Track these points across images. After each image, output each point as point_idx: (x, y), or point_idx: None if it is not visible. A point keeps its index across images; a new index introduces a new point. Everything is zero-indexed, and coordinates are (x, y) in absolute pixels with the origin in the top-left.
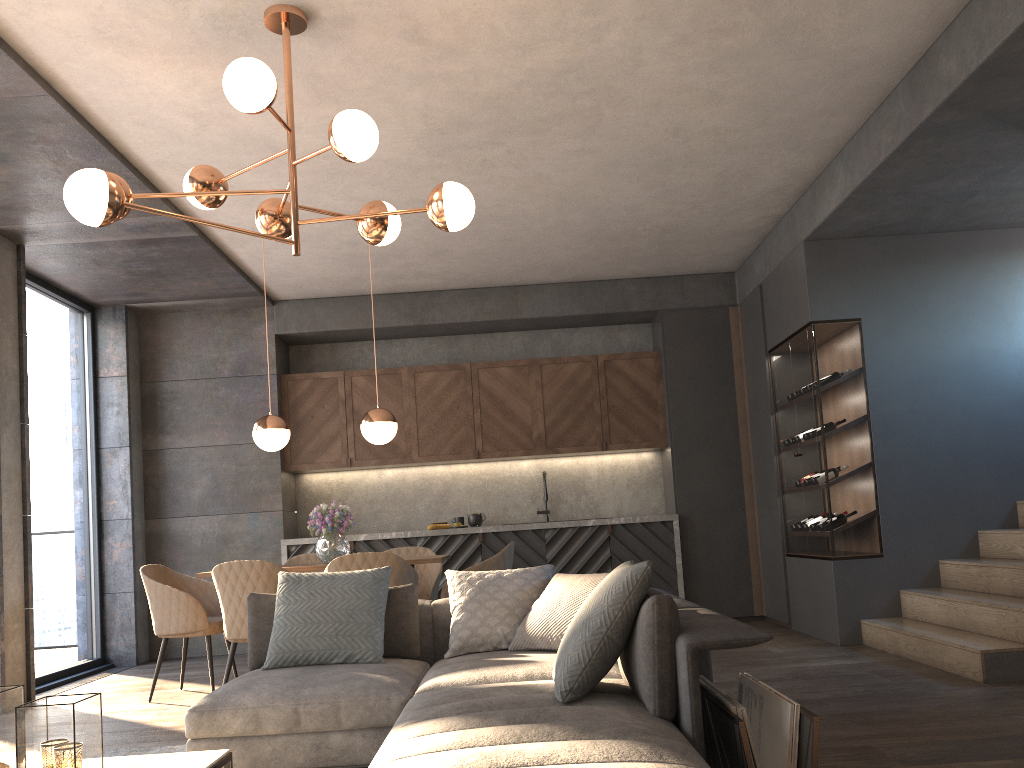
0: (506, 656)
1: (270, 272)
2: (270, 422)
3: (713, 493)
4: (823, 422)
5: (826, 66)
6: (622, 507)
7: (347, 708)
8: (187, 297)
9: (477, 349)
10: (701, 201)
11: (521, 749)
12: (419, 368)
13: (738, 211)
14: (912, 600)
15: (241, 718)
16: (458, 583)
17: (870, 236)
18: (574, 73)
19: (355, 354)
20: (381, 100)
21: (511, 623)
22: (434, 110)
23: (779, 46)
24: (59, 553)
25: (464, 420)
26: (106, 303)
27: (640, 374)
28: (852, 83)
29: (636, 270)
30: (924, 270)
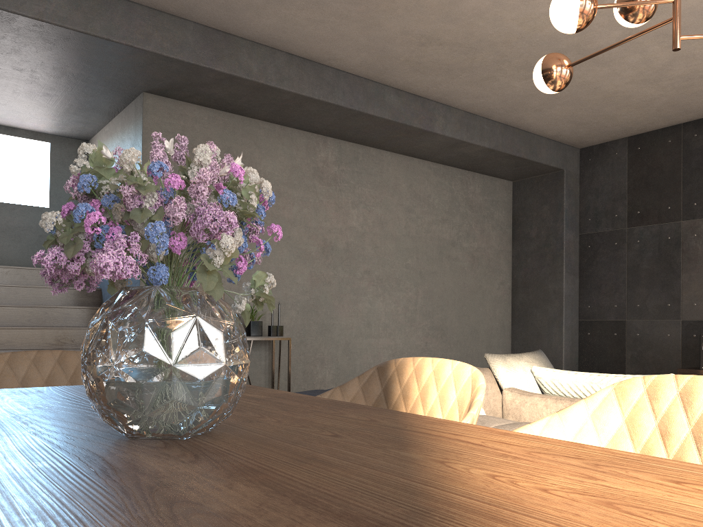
0: None
1: None
2: None
3: None
4: None
5: (246, 3)
6: None
7: None
8: None
9: None
10: None
11: None
12: None
13: None
14: None
15: None
16: None
17: None
18: None
19: None
20: None
21: None
22: None
23: None
24: None
25: None
26: None
27: None
28: (207, 6)
29: None
30: None
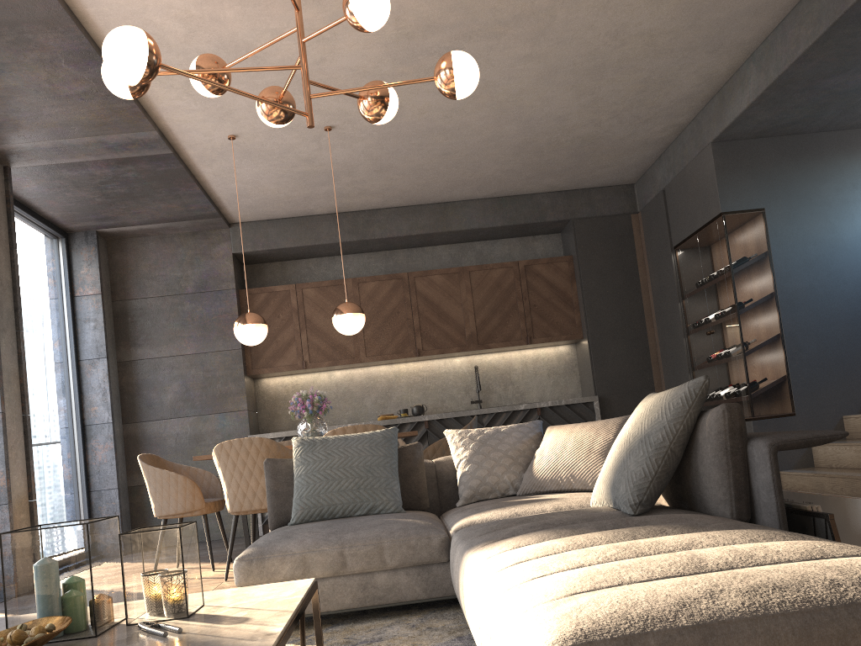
0: (521, 498)
1: (231, 193)
2: (250, 318)
3: (626, 376)
4: (737, 300)
5: None
6: (544, 394)
7: (390, 548)
8: (153, 220)
9: (410, 262)
10: (621, 110)
11: (655, 540)
12: (362, 279)
13: (651, 120)
14: (825, 450)
15: (289, 564)
16: (460, 439)
17: (768, 136)
18: None
19: (302, 270)
20: None
21: (516, 471)
22: (406, 12)
23: None
24: (50, 454)
25: (404, 323)
26: (79, 229)
27: (556, 276)
28: None
29: (551, 184)
30: (816, 164)
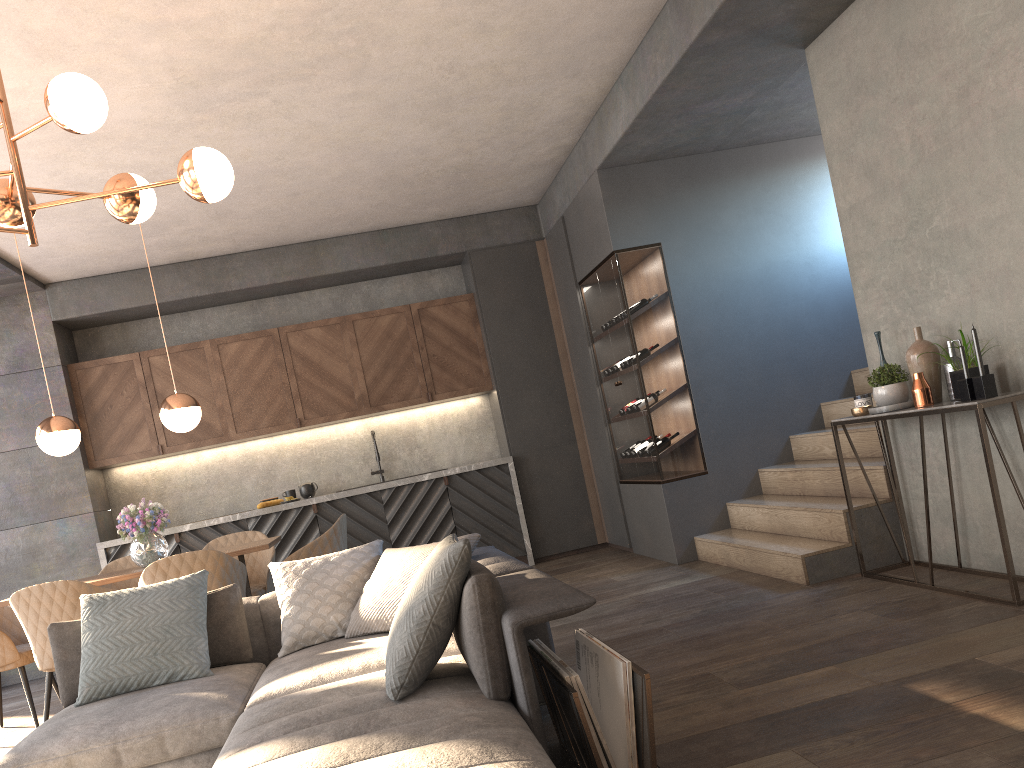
0: (342, 646)
1: (32, 254)
2: (54, 424)
3: (544, 430)
4: (637, 350)
5: None
6: (457, 456)
7: (172, 737)
8: None
9: (284, 312)
10: (490, 137)
11: None
12: (223, 339)
13: (529, 144)
14: (738, 511)
15: None
16: (283, 575)
17: (660, 159)
18: (330, 12)
19: (150, 332)
20: (115, 55)
21: (344, 609)
22: (180, 62)
23: None
24: None
25: (280, 389)
26: None
27: (456, 319)
28: (620, 6)
29: (437, 212)
30: (714, 189)
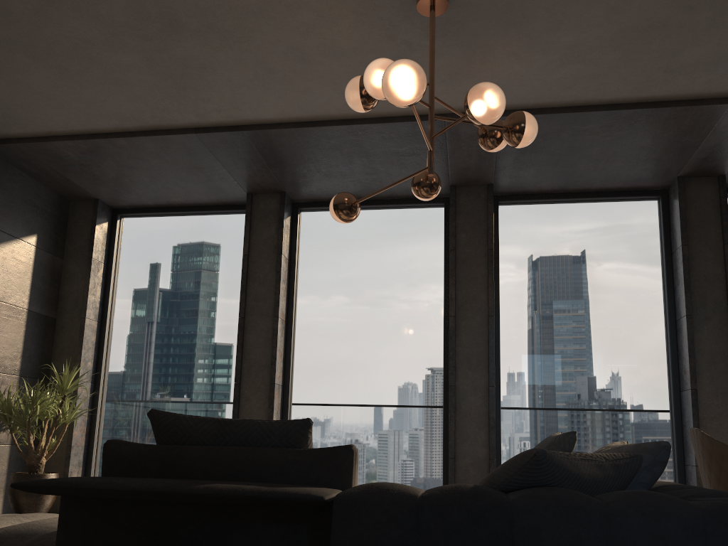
0: None
1: None
2: None
3: None
4: None
5: None
6: None
7: None
8: None
9: None
10: None
11: (56, 517)
12: None
13: None
14: None
15: None
16: None
17: None
18: None
19: None
20: None
21: None
22: None
23: None
24: None
25: None
26: None
27: None
28: None
29: None
30: None
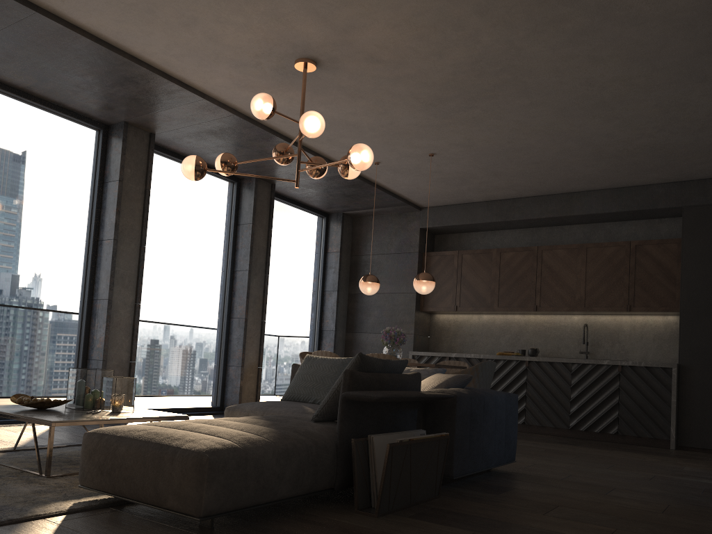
0: None
1: (405, 191)
2: (366, 278)
3: None
4: None
5: (665, 25)
6: (647, 355)
7: None
8: (370, 207)
9: (550, 237)
10: (662, 125)
11: (224, 421)
12: (503, 249)
13: (704, 129)
14: None
15: (242, 415)
16: None
17: None
18: (482, 62)
19: (472, 240)
20: (385, 94)
21: None
22: (418, 94)
23: (610, 21)
24: (292, 344)
25: (529, 285)
26: (333, 212)
27: (664, 256)
28: (702, 31)
29: (659, 177)
30: None
